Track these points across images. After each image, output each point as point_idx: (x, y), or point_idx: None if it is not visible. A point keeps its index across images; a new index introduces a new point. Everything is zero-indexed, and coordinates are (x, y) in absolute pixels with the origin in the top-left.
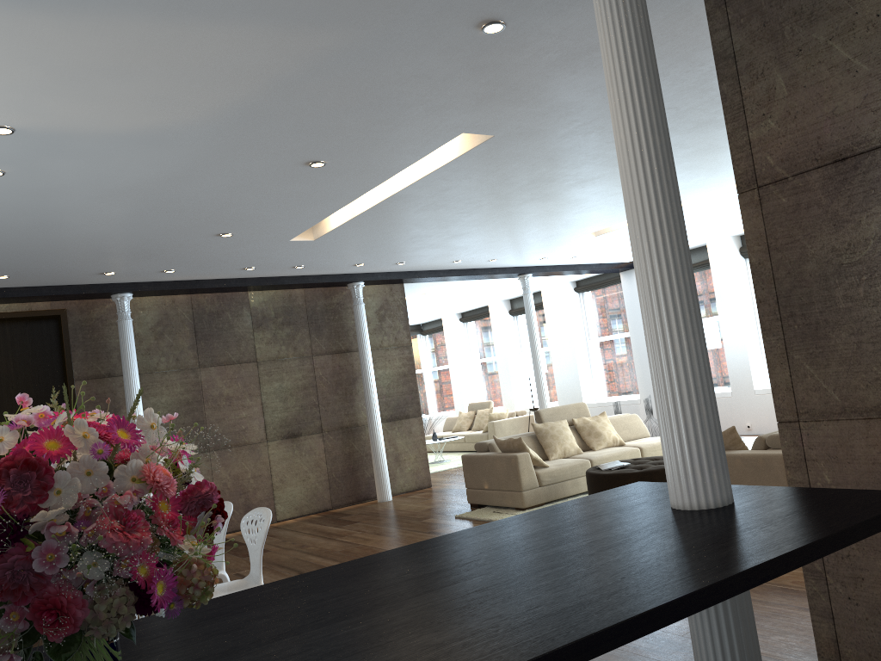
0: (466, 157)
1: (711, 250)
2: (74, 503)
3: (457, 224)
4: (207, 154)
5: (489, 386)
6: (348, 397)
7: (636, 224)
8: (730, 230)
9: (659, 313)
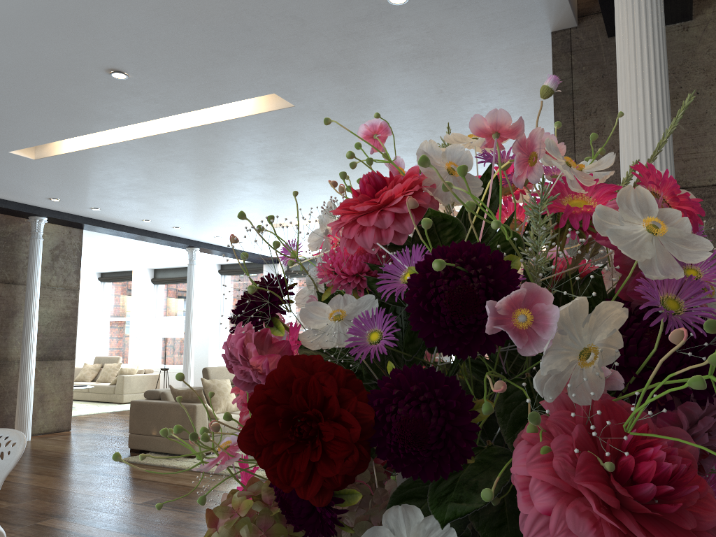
0: (253, 119)
1: None
2: None
3: (182, 183)
4: (14, 16)
5: (116, 343)
6: (3, 329)
7: None
8: None
9: None
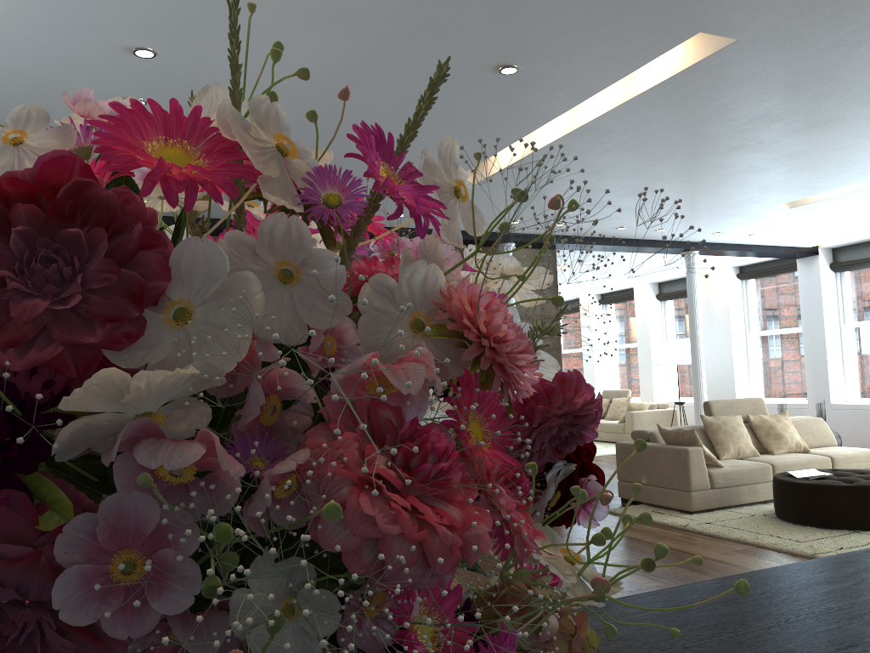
0: (689, 74)
1: None
2: (235, 361)
3: (640, 175)
4: (385, 43)
5: (626, 374)
6: None
7: None
8: None
9: None
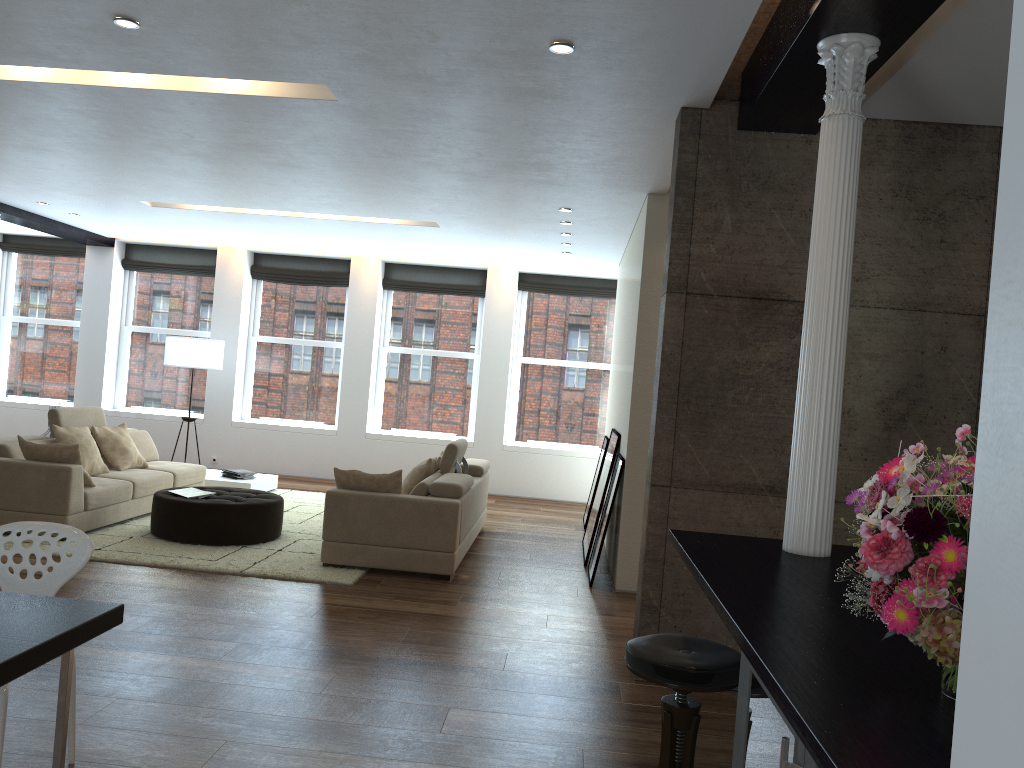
0: (266, 100)
1: (221, 258)
2: None
3: (68, 139)
4: None
5: None
6: None
7: (828, 334)
8: (261, 246)
9: (831, 407)
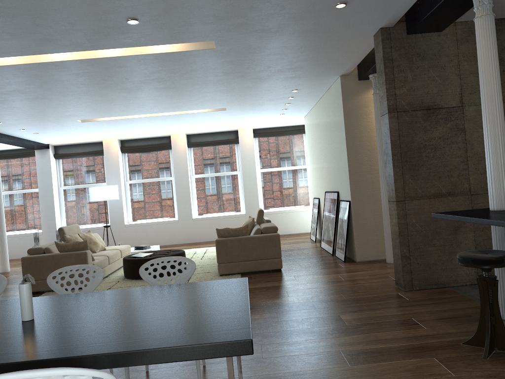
0: (178, 53)
1: (105, 145)
2: None
3: (60, 90)
4: None
5: None
6: None
7: (497, 112)
8: (126, 135)
9: (503, 143)
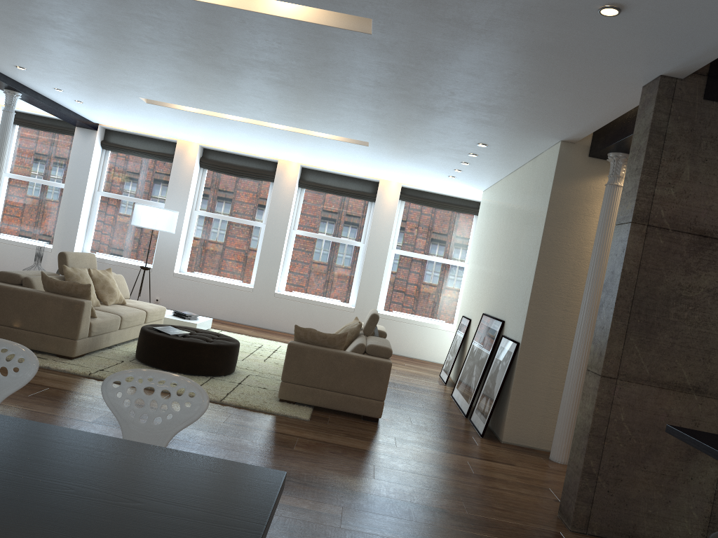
0: (309, 26)
1: (179, 149)
2: None
3: (114, 39)
4: None
5: None
6: None
7: None
8: (213, 143)
9: None
